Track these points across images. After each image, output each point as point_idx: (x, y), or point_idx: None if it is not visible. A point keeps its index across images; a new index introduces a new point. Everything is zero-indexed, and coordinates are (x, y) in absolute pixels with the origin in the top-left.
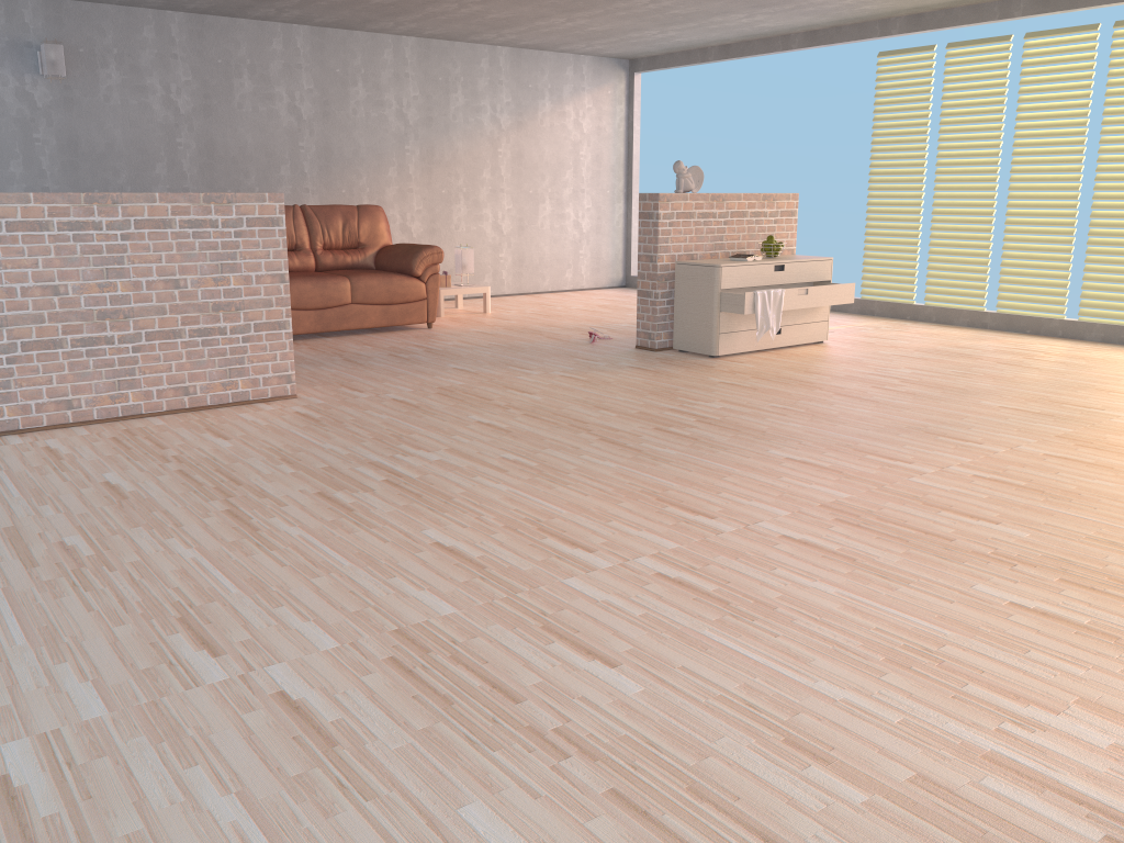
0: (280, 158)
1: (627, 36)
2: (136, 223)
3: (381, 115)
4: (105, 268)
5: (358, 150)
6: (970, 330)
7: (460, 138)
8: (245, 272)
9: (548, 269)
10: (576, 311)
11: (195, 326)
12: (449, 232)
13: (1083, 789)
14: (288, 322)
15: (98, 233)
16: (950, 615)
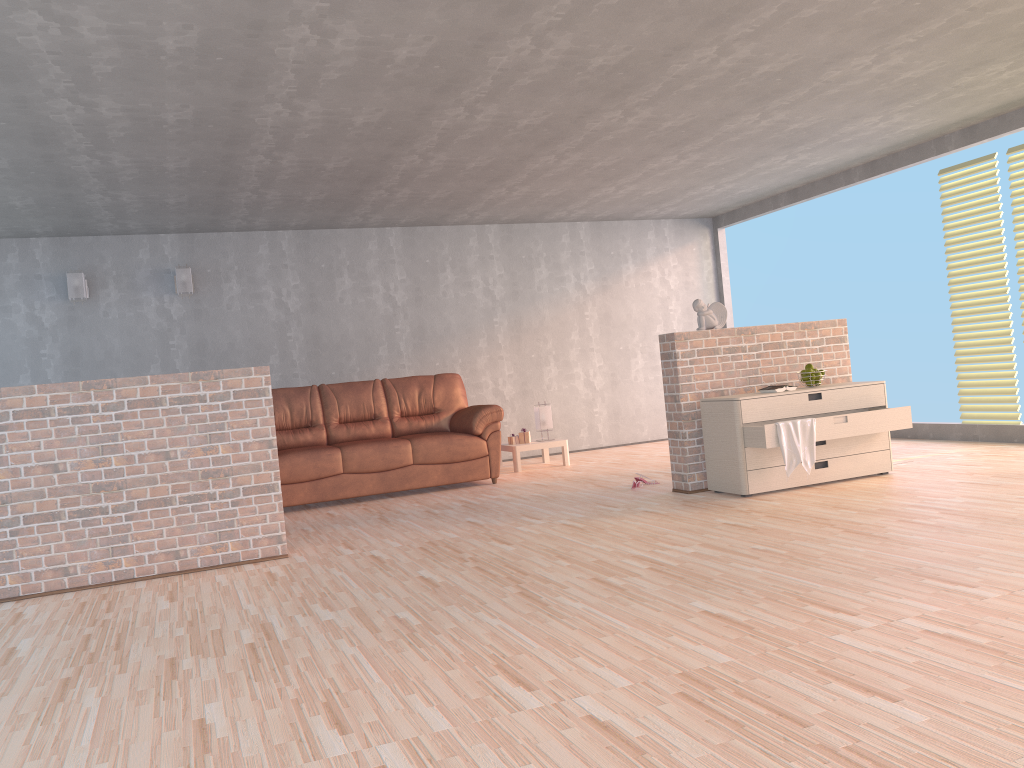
0: (378, 340)
1: (688, 195)
2: (129, 403)
3: (469, 294)
4: (101, 445)
5: (449, 327)
6: None
7: (546, 307)
8: (233, 440)
9: (645, 419)
10: (655, 457)
11: (186, 493)
12: (541, 392)
13: None
14: (277, 484)
15: (94, 415)
16: None
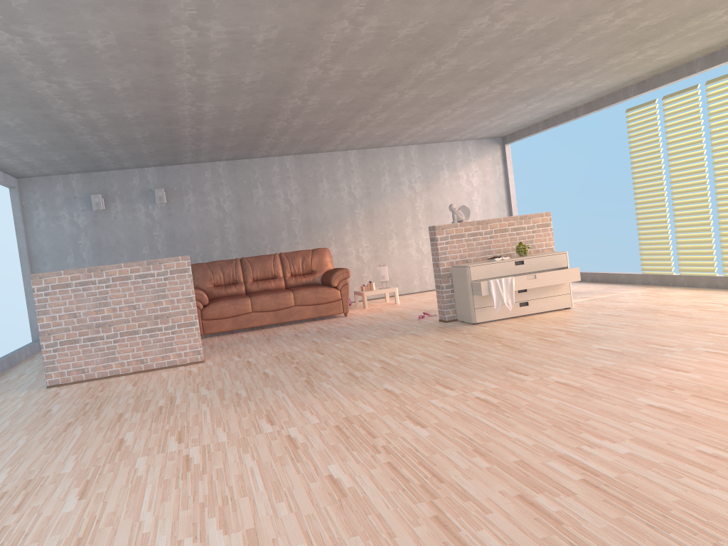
0: (281, 227)
1: (475, 127)
2: (112, 279)
3: (338, 196)
4: (98, 302)
5: (326, 217)
6: (702, 291)
7: (389, 201)
8: (170, 298)
9: None
10: None
11: (145, 327)
12: (387, 256)
13: None
14: (196, 321)
15: (94, 286)
16: (283, 480)
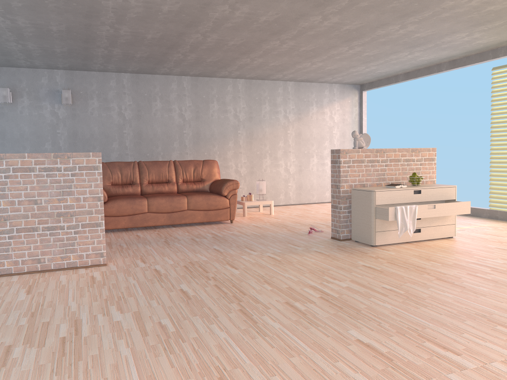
0: (174, 138)
1: (350, 71)
2: (13, 169)
3: (225, 117)
4: None
5: (213, 134)
6: None
7: (267, 126)
8: (77, 195)
9: (315, 191)
10: (320, 214)
11: (46, 225)
12: (261, 172)
13: None
14: (102, 222)
15: None
16: None
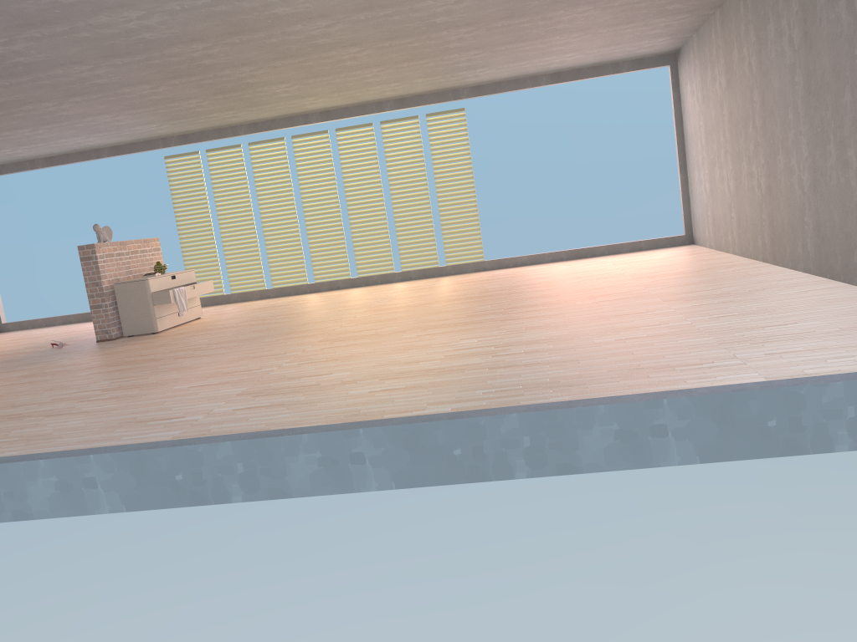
0: None
1: None
2: None
3: None
4: None
5: None
6: (264, 300)
7: None
8: None
9: None
10: (0, 345)
11: None
12: None
13: (480, 345)
14: None
15: None
16: (405, 341)
